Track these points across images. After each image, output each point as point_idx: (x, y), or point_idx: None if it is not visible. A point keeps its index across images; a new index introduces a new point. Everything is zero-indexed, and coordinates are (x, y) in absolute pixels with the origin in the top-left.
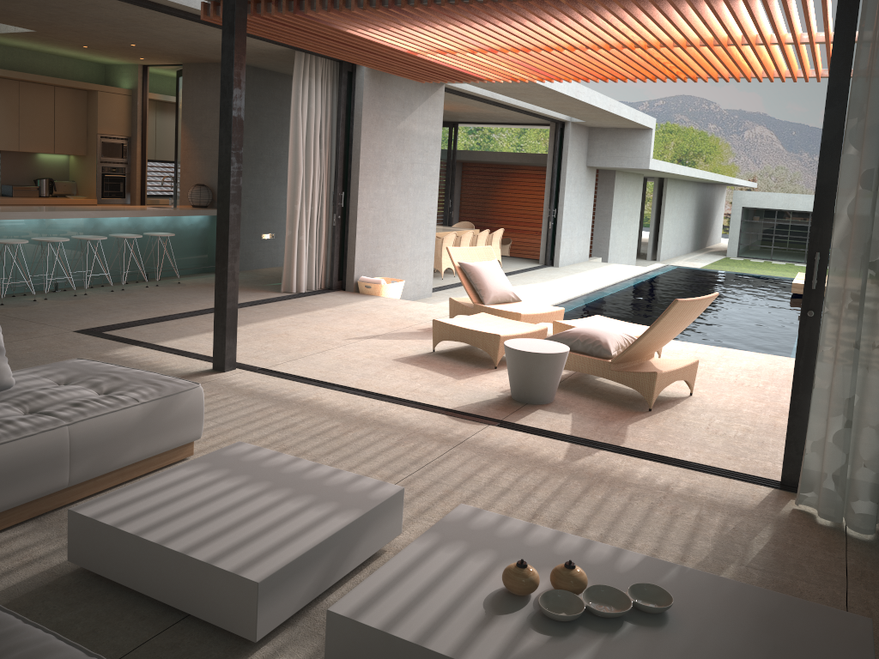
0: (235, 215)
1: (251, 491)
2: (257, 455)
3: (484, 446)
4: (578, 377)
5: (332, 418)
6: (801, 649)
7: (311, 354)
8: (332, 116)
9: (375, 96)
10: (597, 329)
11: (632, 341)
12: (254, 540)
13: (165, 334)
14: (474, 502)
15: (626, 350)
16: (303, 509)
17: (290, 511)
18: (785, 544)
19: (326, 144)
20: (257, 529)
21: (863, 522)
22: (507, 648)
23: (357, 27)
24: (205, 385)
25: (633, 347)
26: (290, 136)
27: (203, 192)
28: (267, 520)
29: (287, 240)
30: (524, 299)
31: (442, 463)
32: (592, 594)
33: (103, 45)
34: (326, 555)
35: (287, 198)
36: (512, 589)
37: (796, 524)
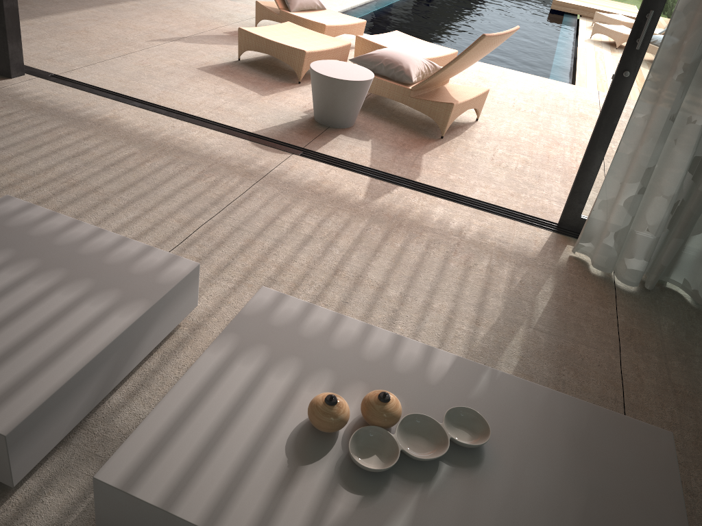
0: None
1: (14, 275)
2: (27, 216)
3: (287, 181)
4: (376, 97)
5: (129, 143)
6: (615, 487)
7: (111, 59)
8: None
9: None
10: (400, 54)
11: (431, 67)
12: (8, 359)
13: None
14: (276, 255)
15: (427, 80)
16: (76, 303)
17: (60, 308)
18: (565, 299)
19: None
20: (14, 341)
21: (633, 277)
22: (313, 522)
23: None
24: None
25: (434, 78)
26: None
27: None
28: (28, 324)
29: None
30: (325, 0)
31: (244, 204)
32: (406, 424)
33: None
34: (103, 366)
35: None
36: (318, 429)
37: (573, 275)
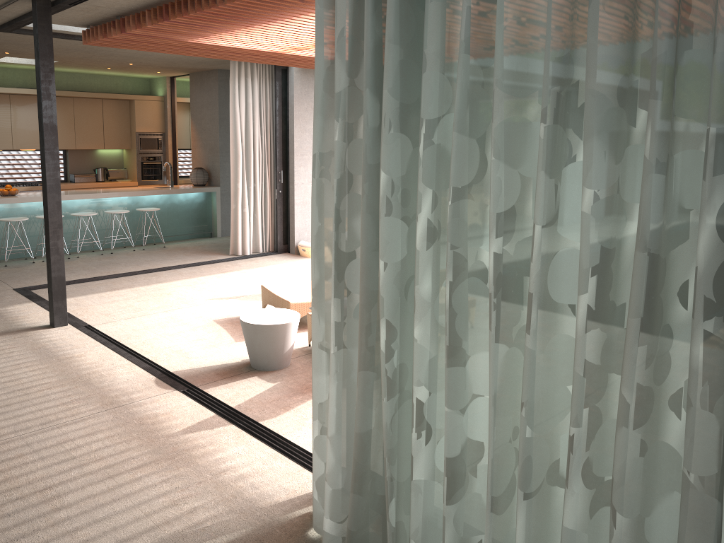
0: (55, 202)
1: None
2: None
3: (132, 411)
4: None
5: (58, 374)
6: None
7: (154, 313)
8: (273, 107)
9: (308, 88)
10: None
11: None
12: None
13: (76, 292)
14: (21, 468)
15: None
16: None
17: None
18: None
19: (268, 131)
20: None
21: (326, 542)
22: None
23: (184, 37)
24: (19, 339)
25: None
26: (230, 127)
27: (198, 174)
28: None
29: (233, 212)
30: None
31: (66, 426)
32: None
33: (115, 66)
34: None
35: (231, 178)
36: None
37: (279, 531)
